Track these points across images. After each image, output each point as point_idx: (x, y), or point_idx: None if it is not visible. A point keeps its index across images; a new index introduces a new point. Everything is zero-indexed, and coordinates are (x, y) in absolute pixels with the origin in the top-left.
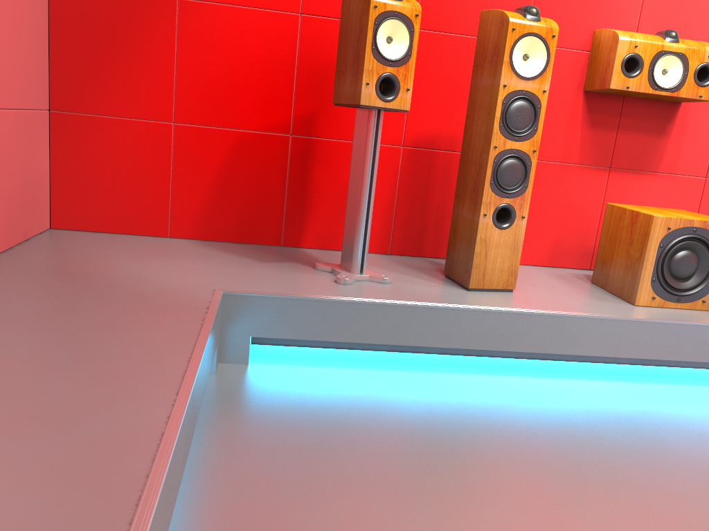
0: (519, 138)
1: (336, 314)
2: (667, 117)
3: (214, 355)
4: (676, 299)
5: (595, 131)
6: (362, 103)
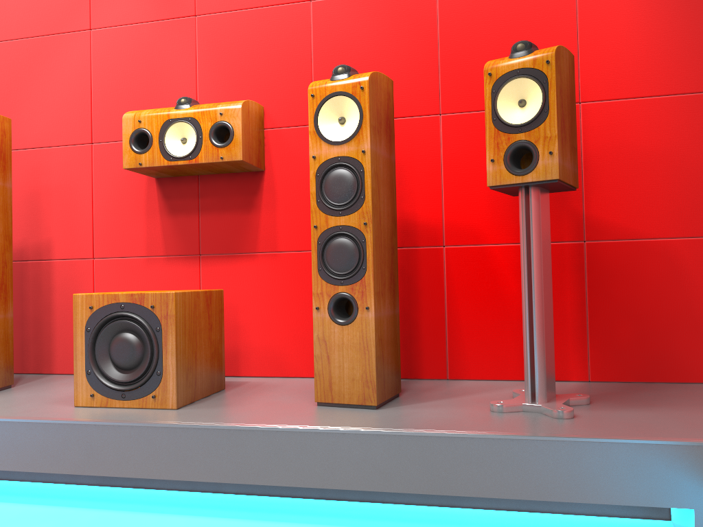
0: None
1: None
2: (252, 189)
3: None
4: (120, 395)
5: (176, 217)
6: None
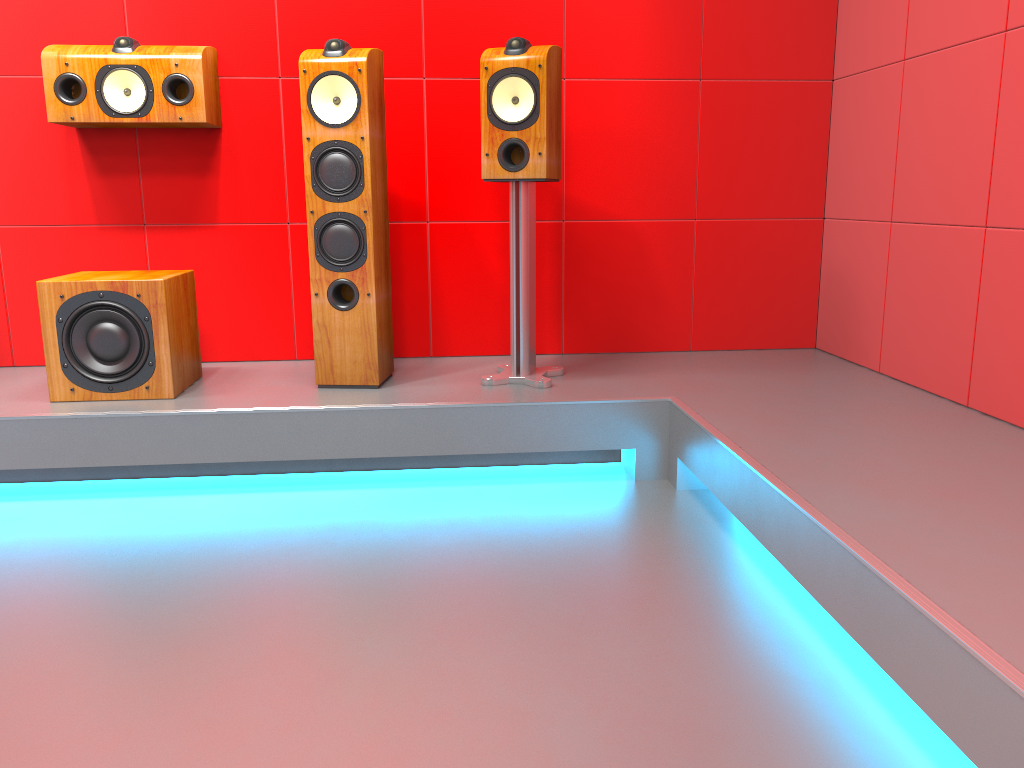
0: None
1: None
2: (207, 149)
3: None
4: (106, 387)
5: (109, 178)
6: None
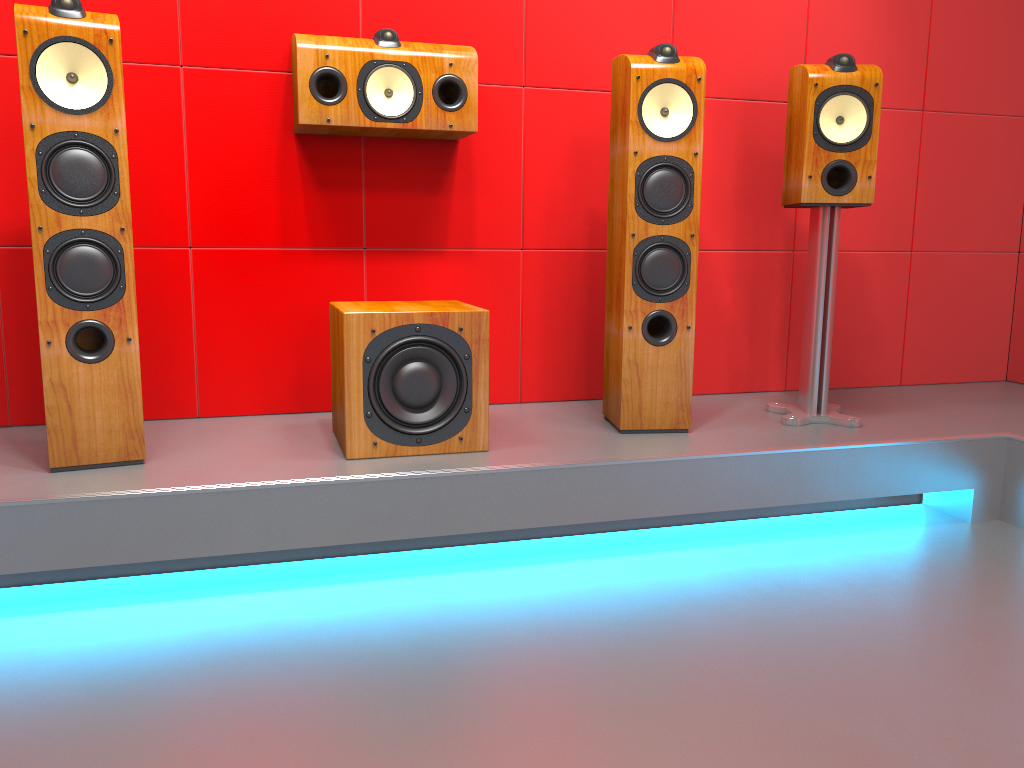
0: (87, 210)
1: None
2: (441, 163)
3: None
4: (414, 440)
5: (329, 193)
6: None
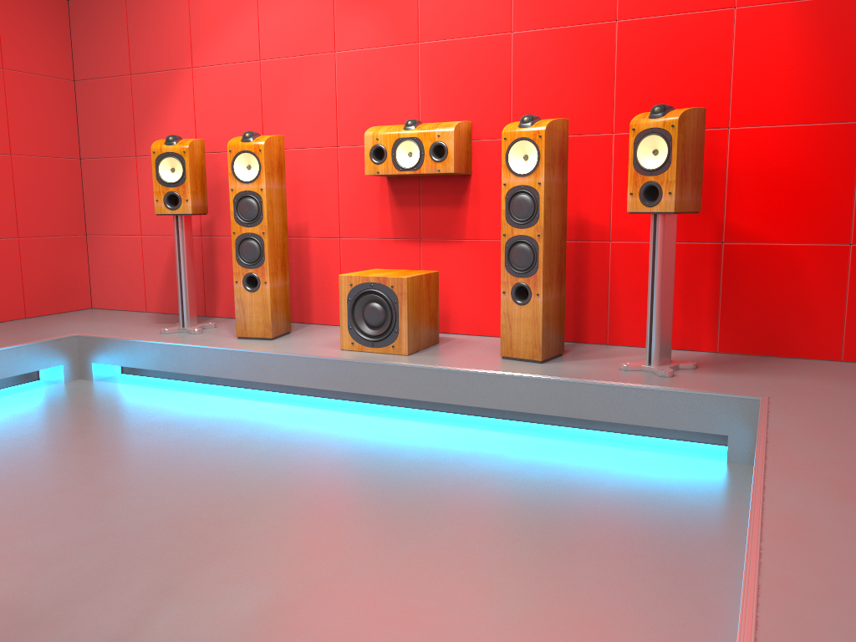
0: (251, 224)
1: (128, 349)
2: (461, 189)
3: (62, 370)
4: (370, 344)
5: (402, 208)
6: (156, 213)
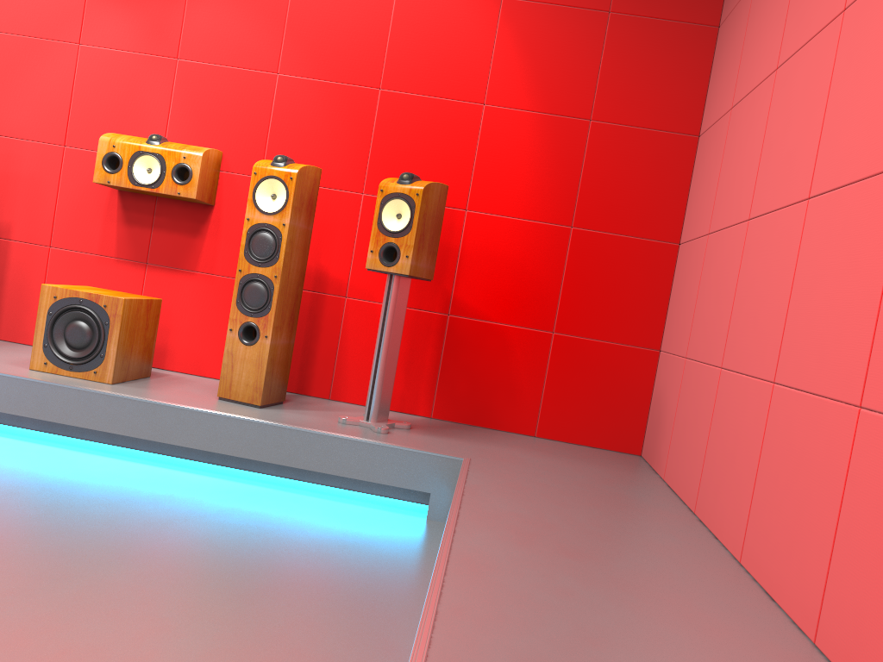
0: None
1: None
2: (201, 218)
3: None
4: (68, 367)
5: (131, 227)
6: None
